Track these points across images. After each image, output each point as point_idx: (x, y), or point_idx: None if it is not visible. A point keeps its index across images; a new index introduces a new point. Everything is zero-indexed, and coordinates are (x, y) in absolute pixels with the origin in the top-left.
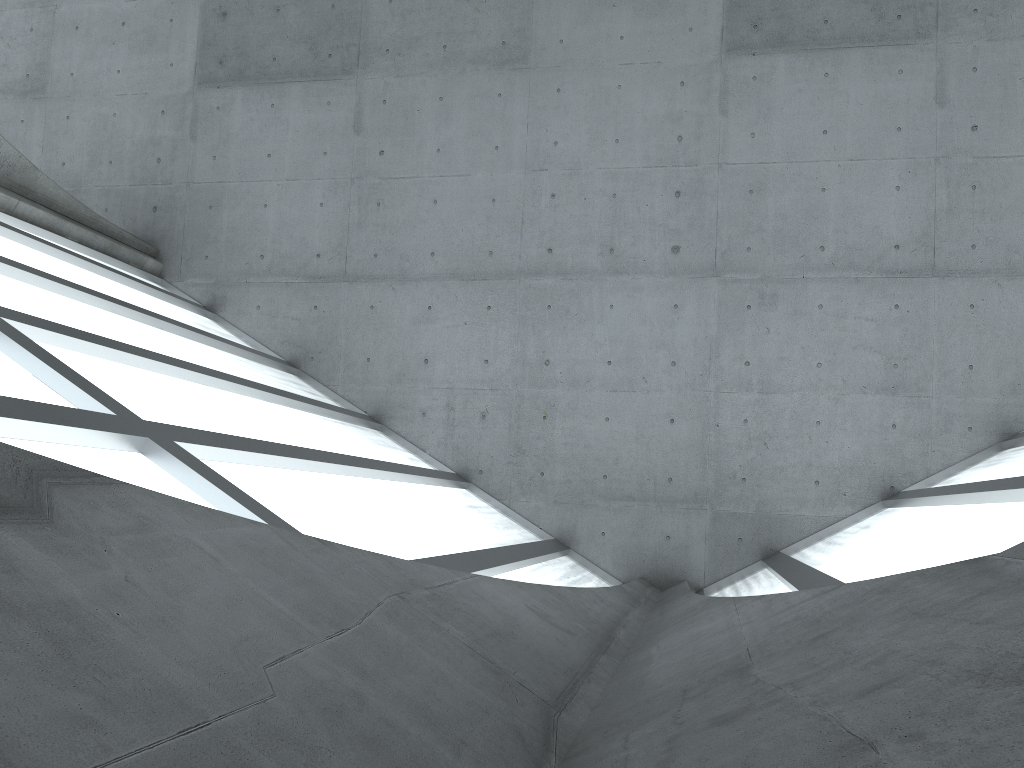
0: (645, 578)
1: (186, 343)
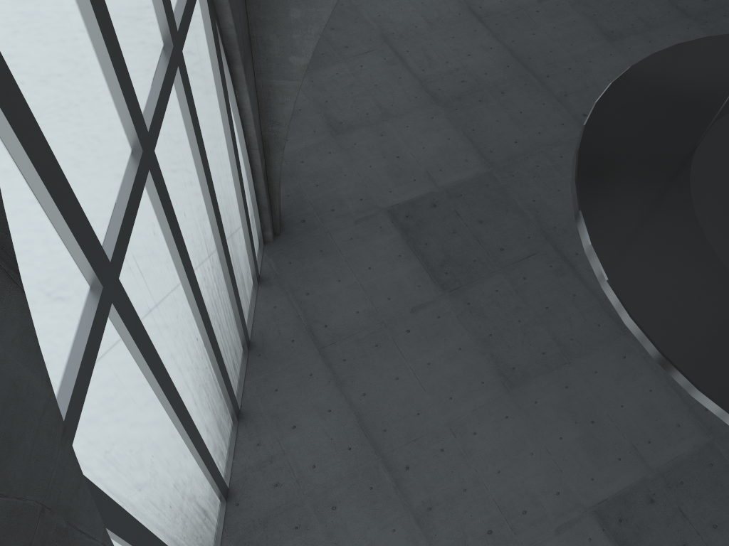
0: None
1: (219, 277)
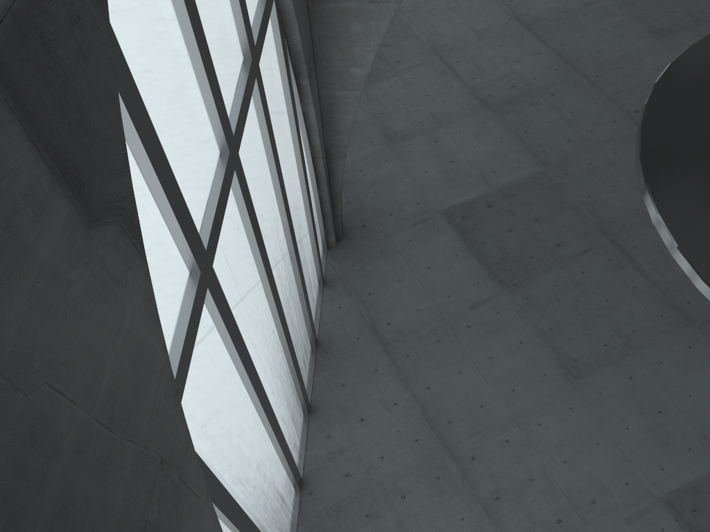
0: None
1: (290, 276)
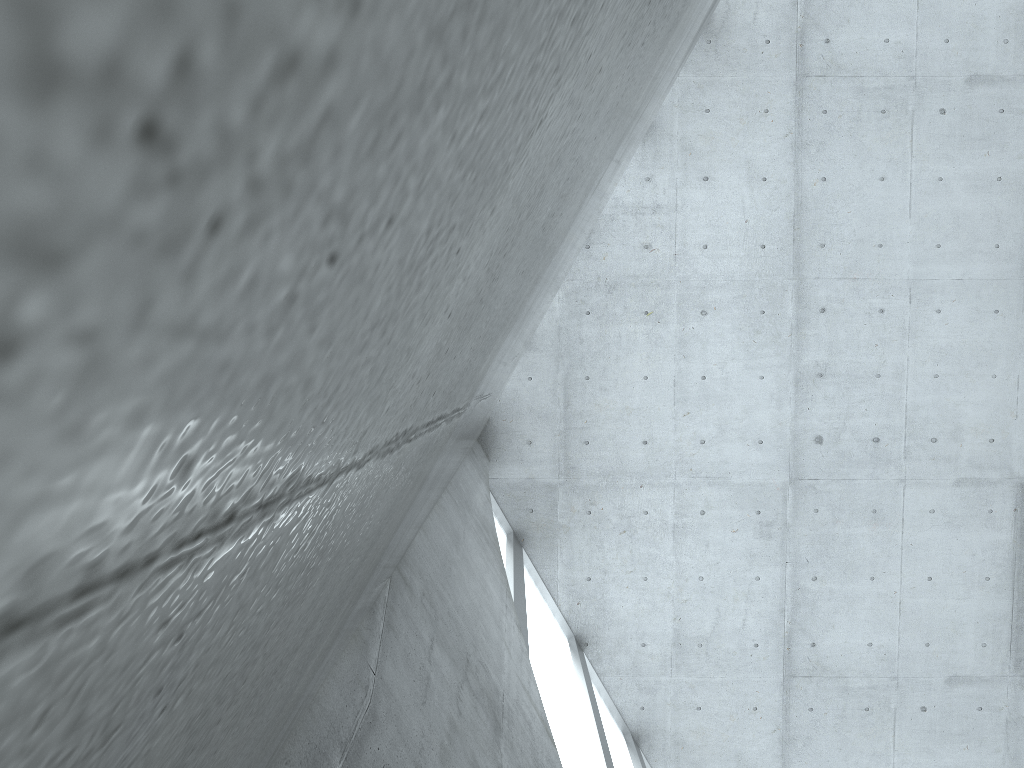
0: (488, 422)
1: None
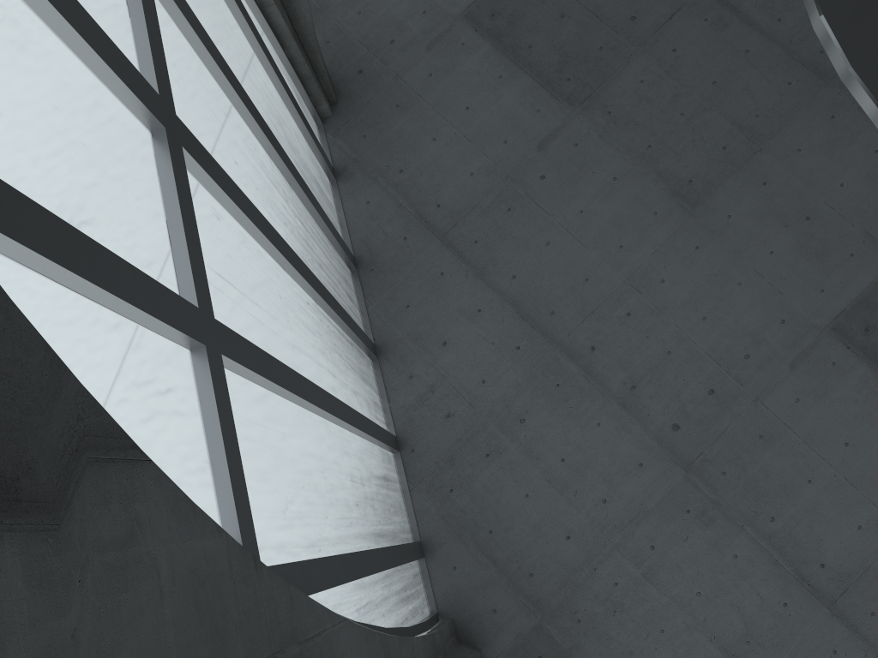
0: (455, 623)
1: (297, 208)
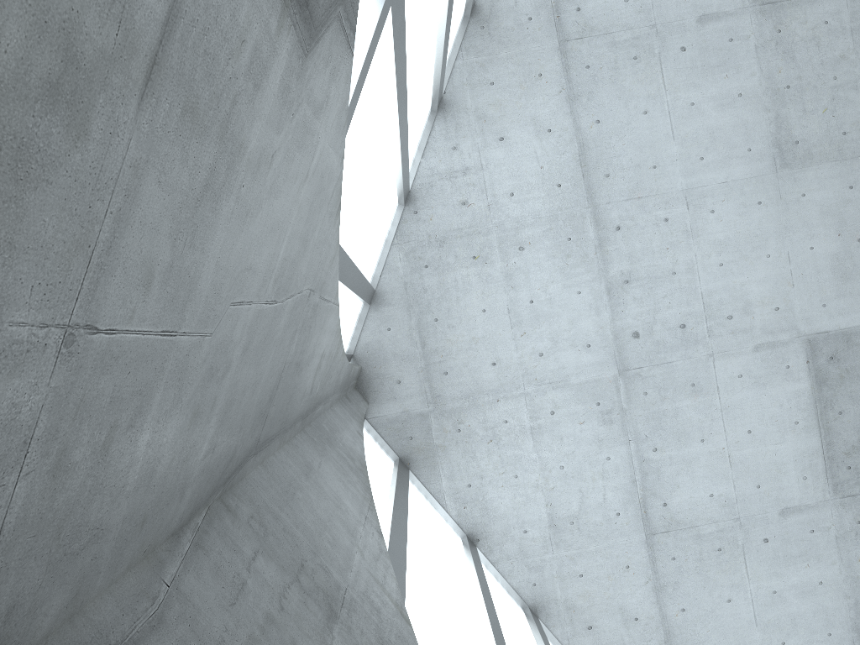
0: (361, 371)
1: None
